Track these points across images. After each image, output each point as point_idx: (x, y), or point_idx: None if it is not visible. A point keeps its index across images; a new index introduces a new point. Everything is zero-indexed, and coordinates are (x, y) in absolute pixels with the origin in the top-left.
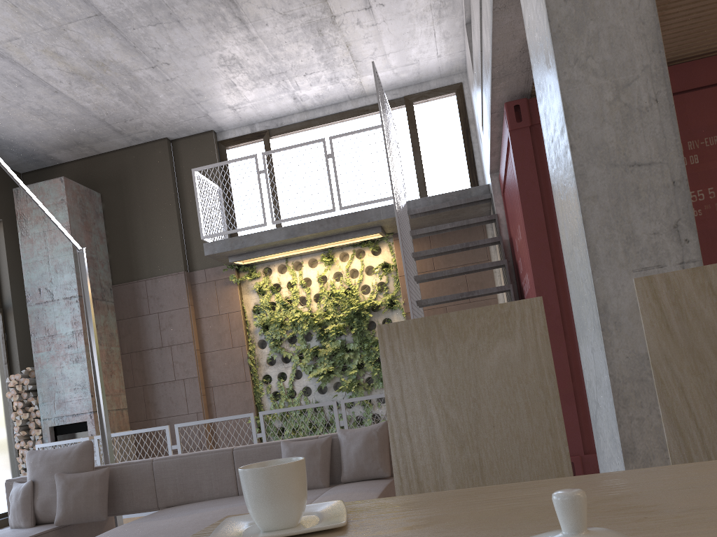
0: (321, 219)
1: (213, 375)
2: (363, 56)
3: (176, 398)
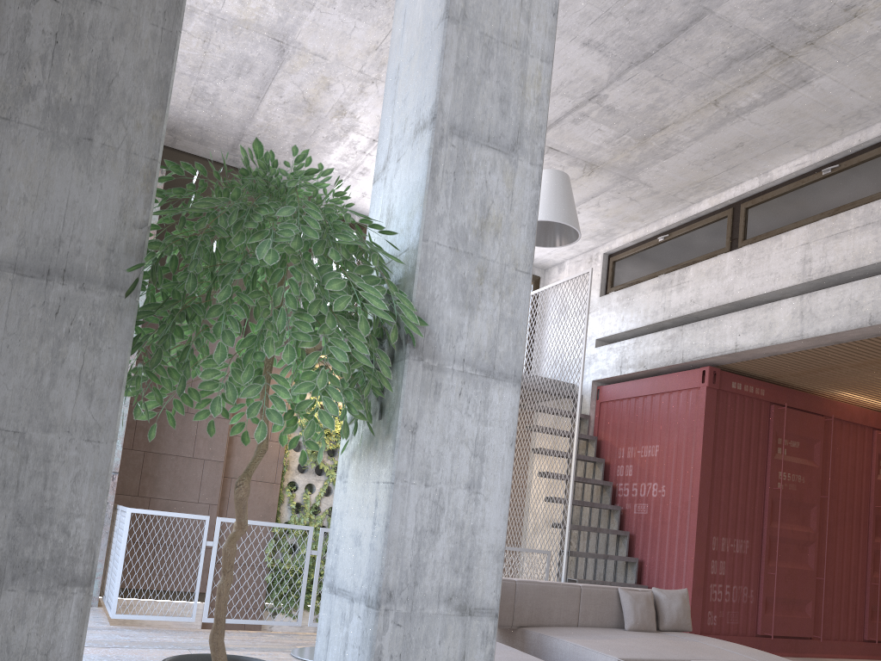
0: None
1: (238, 464)
2: None
3: (188, 479)
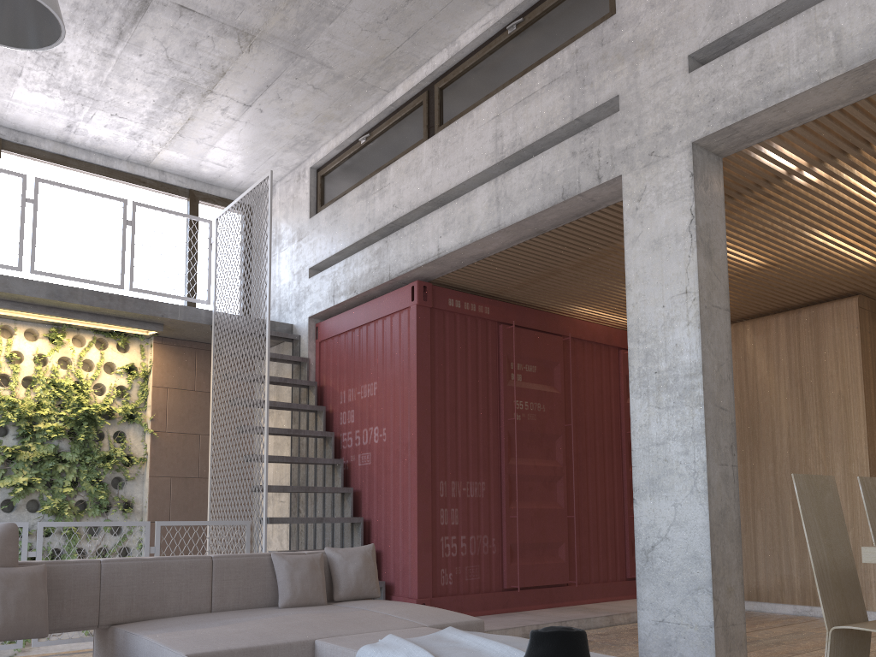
0: (103, 292)
1: None
2: (191, 135)
3: None
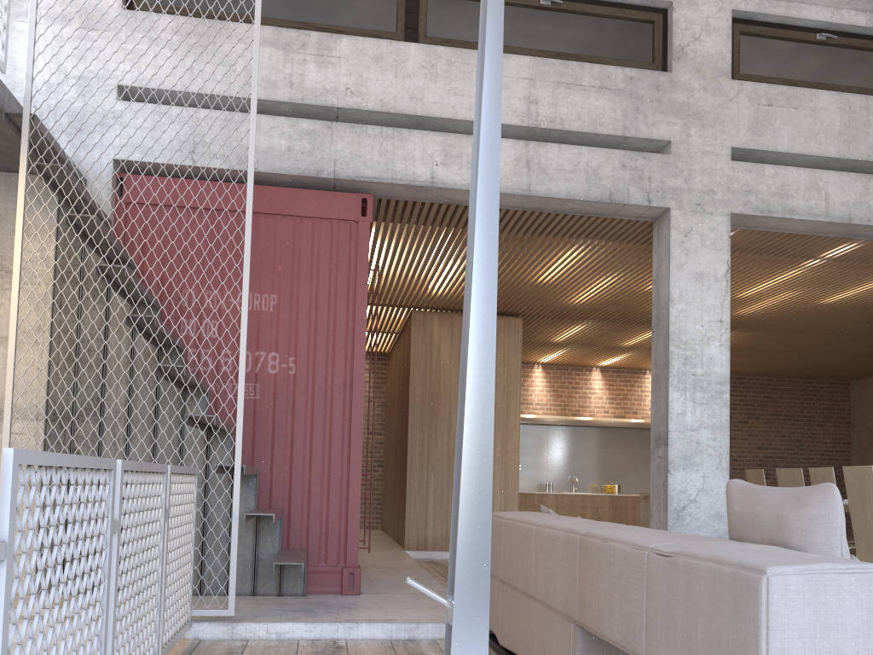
0: None
1: None
2: None
3: None
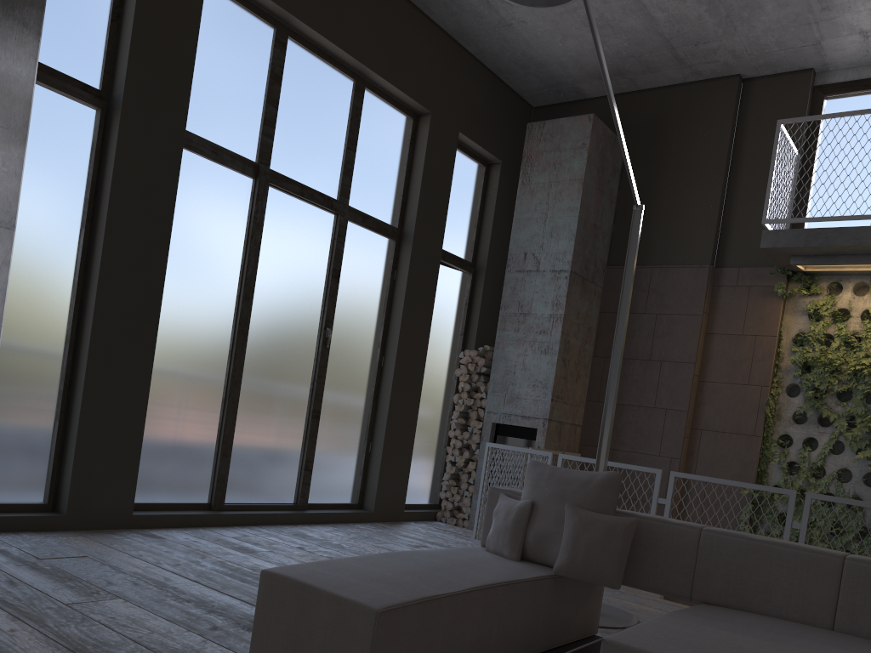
0: None
1: (708, 414)
2: None
3: (649, 431)
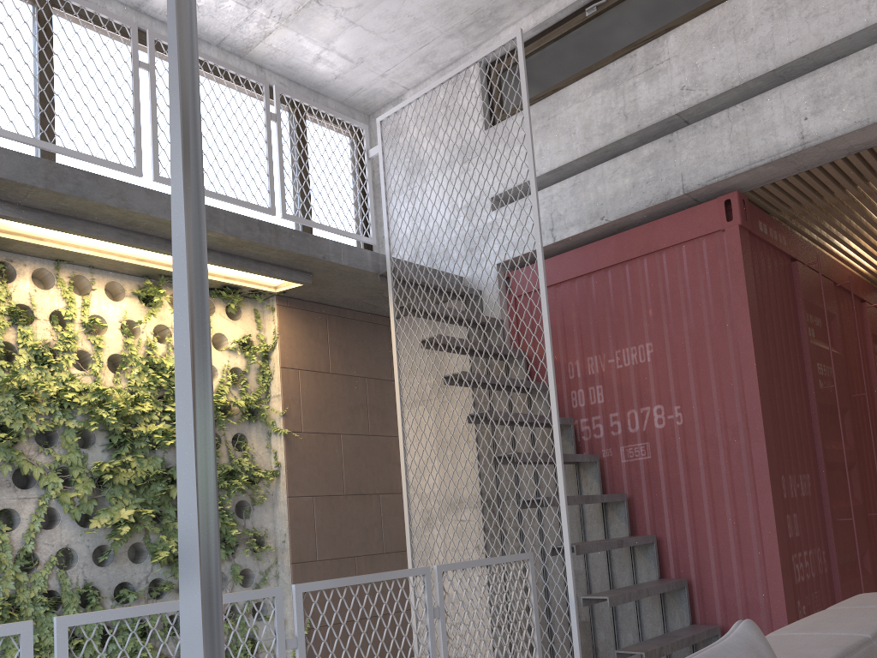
0: (250, 218)
1: None
2: (333, 1)
3: None
